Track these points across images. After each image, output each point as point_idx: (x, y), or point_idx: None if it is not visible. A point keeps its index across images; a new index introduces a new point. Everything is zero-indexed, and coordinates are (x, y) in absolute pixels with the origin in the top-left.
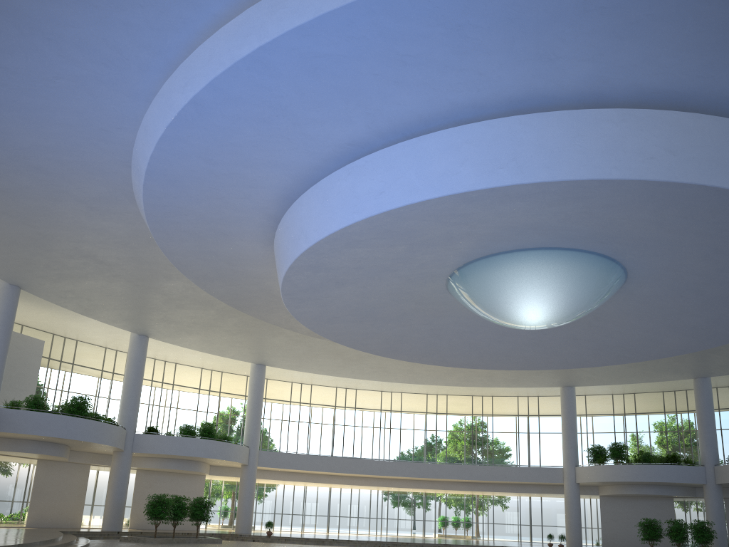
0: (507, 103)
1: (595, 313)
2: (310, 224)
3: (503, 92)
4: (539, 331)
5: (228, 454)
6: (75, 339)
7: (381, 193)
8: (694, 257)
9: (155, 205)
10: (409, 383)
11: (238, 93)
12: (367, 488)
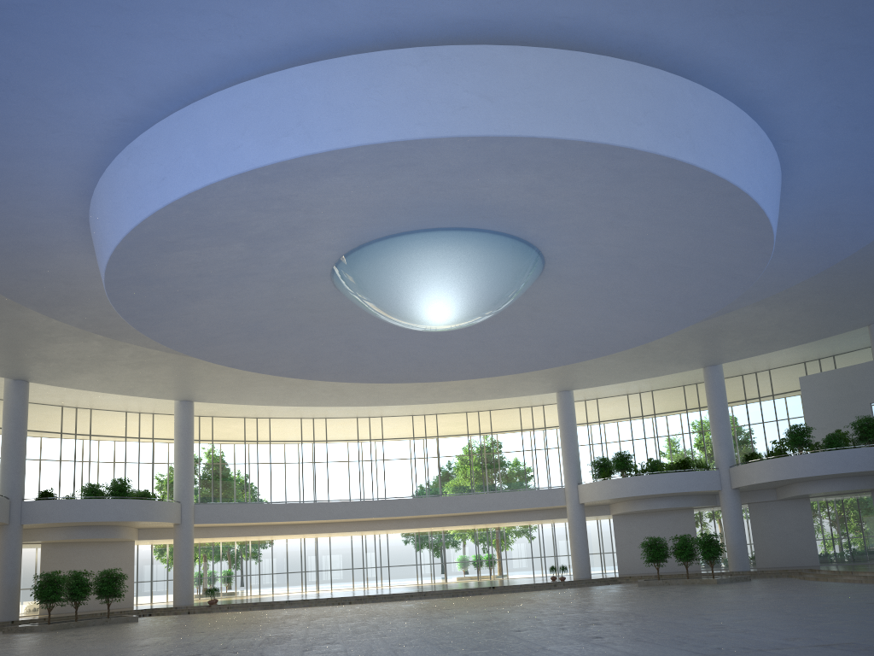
0: (287, 51)
1: (531, 302)
2: (105, 227)
3: (274, 38)
4: (477, 331)
5: (149, 513)
6: None
7: (162, 180)
8: (600, 226)
9: None
10: (377, 405)
11: None
12: (346, 534)
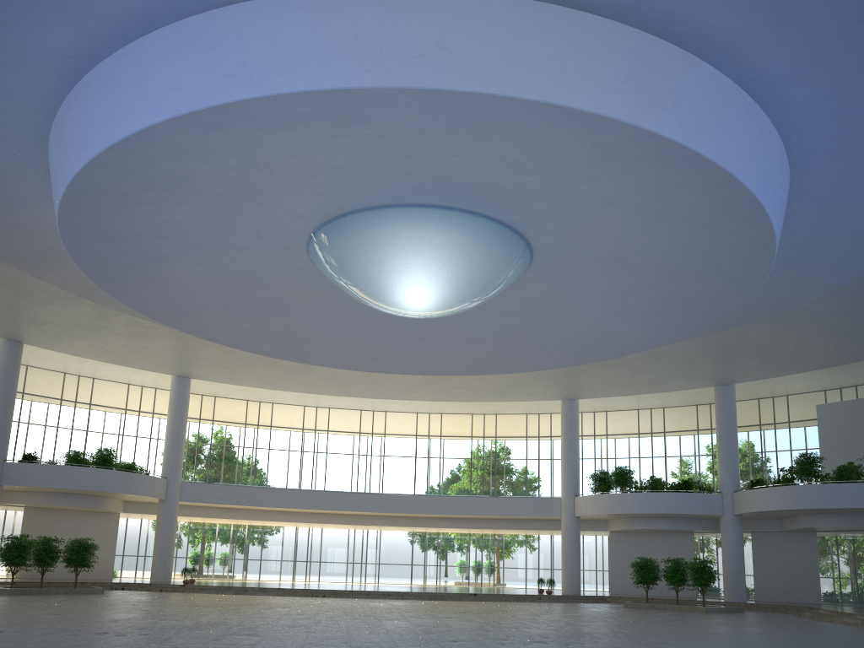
0: None
1: (521, 297)
2: (56, 173)
3: None
4: (467, 323)
5: (131, 486)
6: None
7: (104, 122)
8: (587, 213)
9: None
10: (377, 398)
11: None
12: (337, 527)
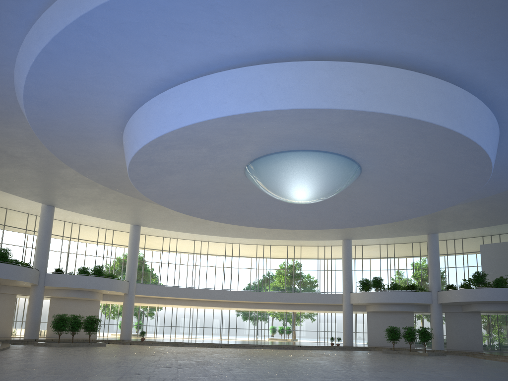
0: (258, 55)
1: (347, 192)
2: (139, 134)
3: (253, 49)
4: (314, 204)
5: (113, 286)
6: (5, 208)
7: (179, 114)
8: (398, 157)
9: (36, 119)
10: (241, 238)
11: (74, 46)
12: (214, 308)
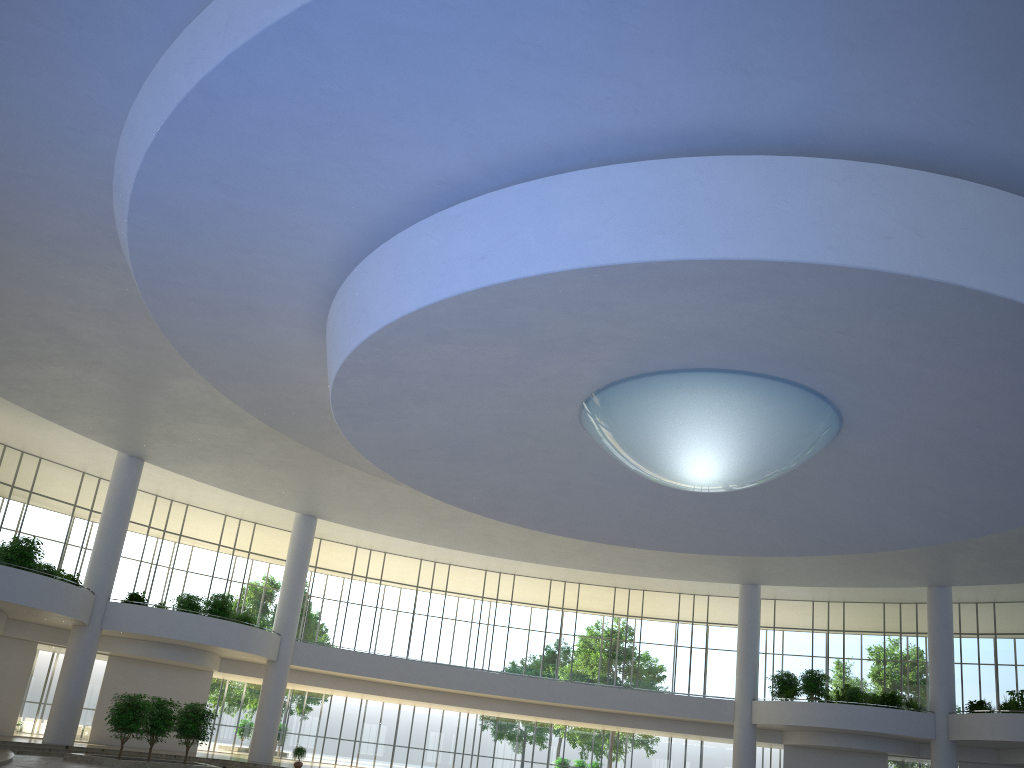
0: (678, 138)
1: (793, 476)
2: (375, 300)
3: (674, 120)
4: (712, 497)
5: (247, 642)
6: (38, 456)
7: (481, 258)
8: (940, 402)
9: (147, 253)
10: (525, 561)
11: (270, 81)
12: (452, 709)
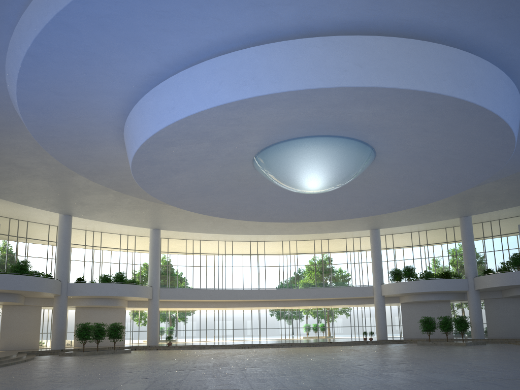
0: (247, 38)
1: (364, 178)
2: (136, 133)
3: (241, 31)
4: (331, 193)
5: (136, 292)
6: (26, 220)
7: (173, 108)
8: (412, 135)
9: (35, 126)
10: (264, 234)
11: (57, 46)
12: (242, 308)
